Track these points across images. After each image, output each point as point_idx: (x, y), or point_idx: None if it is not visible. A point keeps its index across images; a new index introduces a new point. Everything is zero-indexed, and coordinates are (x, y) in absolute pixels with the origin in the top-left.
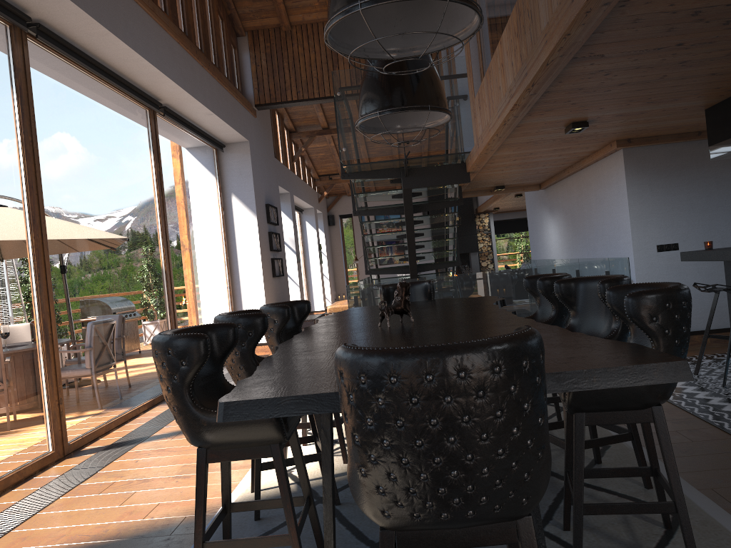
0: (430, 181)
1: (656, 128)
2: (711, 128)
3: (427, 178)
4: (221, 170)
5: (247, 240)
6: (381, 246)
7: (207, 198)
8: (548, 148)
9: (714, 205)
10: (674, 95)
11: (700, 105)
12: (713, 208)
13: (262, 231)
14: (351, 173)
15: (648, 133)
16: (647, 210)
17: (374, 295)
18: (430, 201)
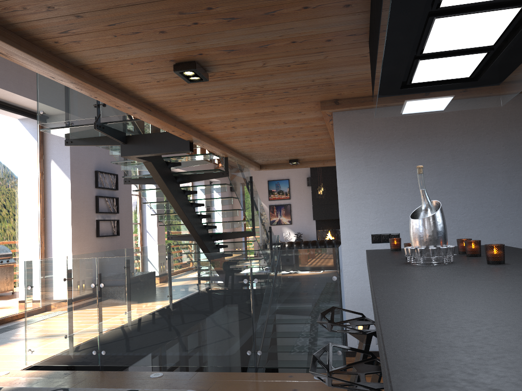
0: (149, 149)
1: (348, 82)
2: (371, 68)
3: (145, 146)
4: (45, 139)
5: (61, 202)
6: (168, 214)
7: (12, 163)
8: (244, 111)
9: (450, 185)
10: (249, 1)
11: (346, 33)
12: (447, 190)
13: (81, 195)
14: (74, 139)
15: (351, 91)
16: (361, 189)
17: (51, 274)
18: (192, 172)
